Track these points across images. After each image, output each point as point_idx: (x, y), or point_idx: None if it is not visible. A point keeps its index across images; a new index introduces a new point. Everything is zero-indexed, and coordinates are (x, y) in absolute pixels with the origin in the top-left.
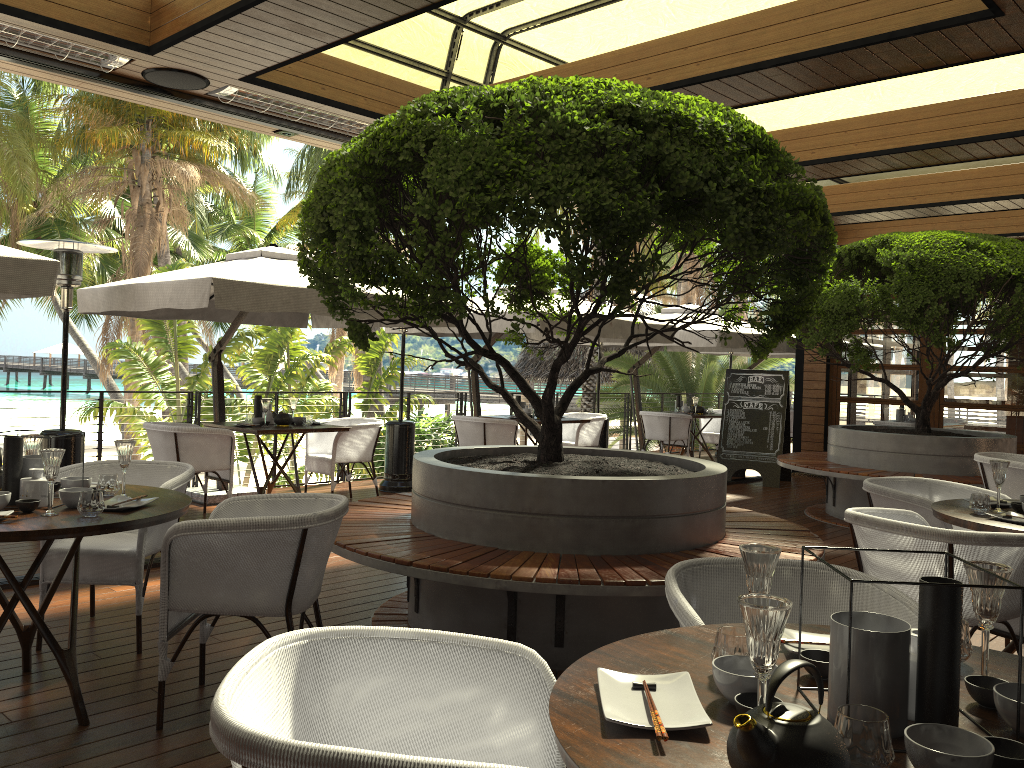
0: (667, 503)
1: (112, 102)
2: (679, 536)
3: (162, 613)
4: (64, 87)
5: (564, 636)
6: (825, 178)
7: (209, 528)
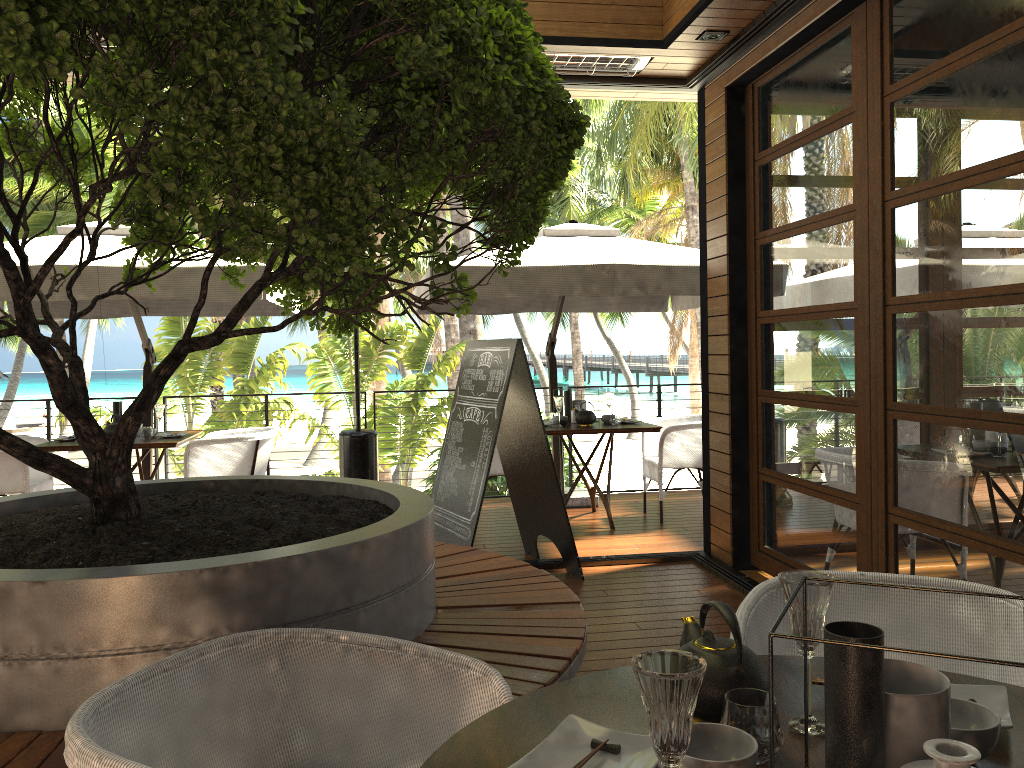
0: None
1: None
2: None
3: None
4: None
5: None
6: None
7: None
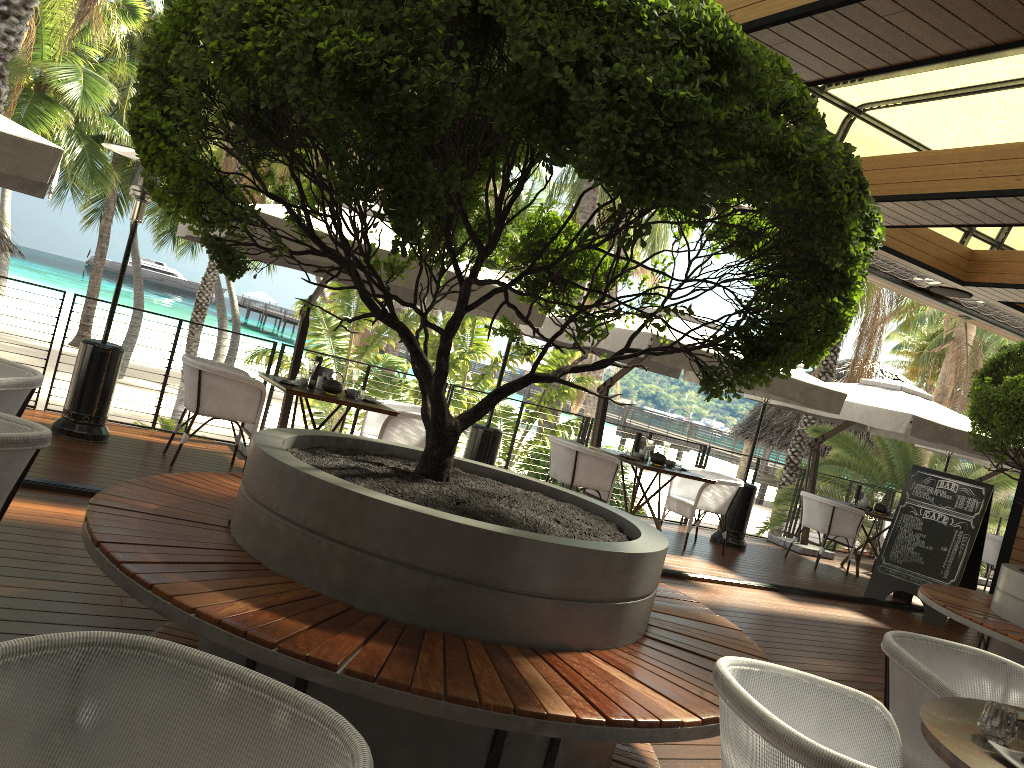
0: (495, 568)
1: None
2: (507, 622)
3: None
4: None
5: None
6: None
7: None
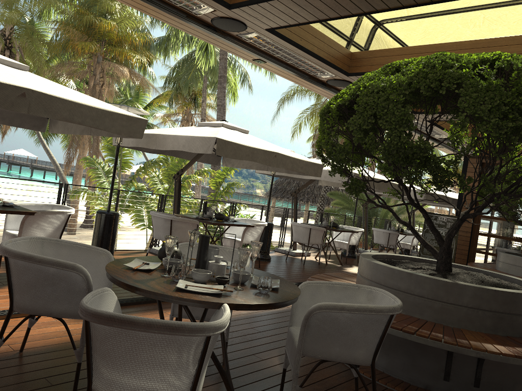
0: None
1: (86, 29)
2: None
3: (298, 357)
4: (54, 17)
5: (480, 381)
6: None
7: (341, 309)
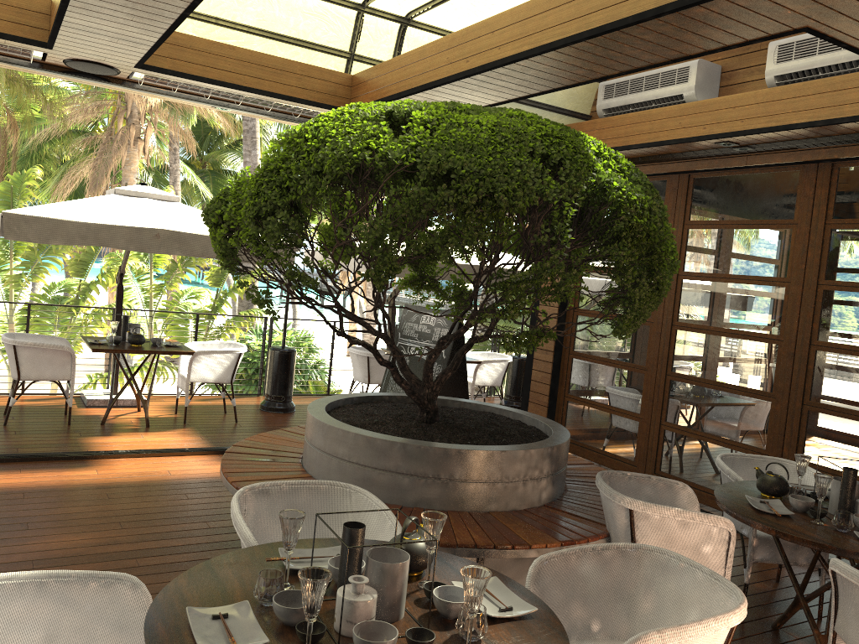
0: None
1: None
2: None
3: None
4: None
5: None
6: (187, 8)
7: None
